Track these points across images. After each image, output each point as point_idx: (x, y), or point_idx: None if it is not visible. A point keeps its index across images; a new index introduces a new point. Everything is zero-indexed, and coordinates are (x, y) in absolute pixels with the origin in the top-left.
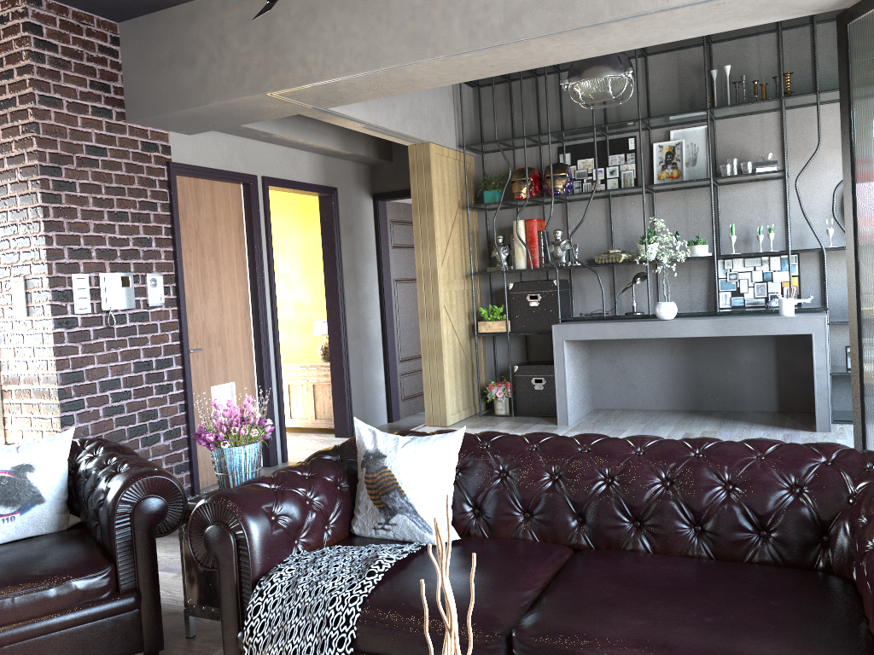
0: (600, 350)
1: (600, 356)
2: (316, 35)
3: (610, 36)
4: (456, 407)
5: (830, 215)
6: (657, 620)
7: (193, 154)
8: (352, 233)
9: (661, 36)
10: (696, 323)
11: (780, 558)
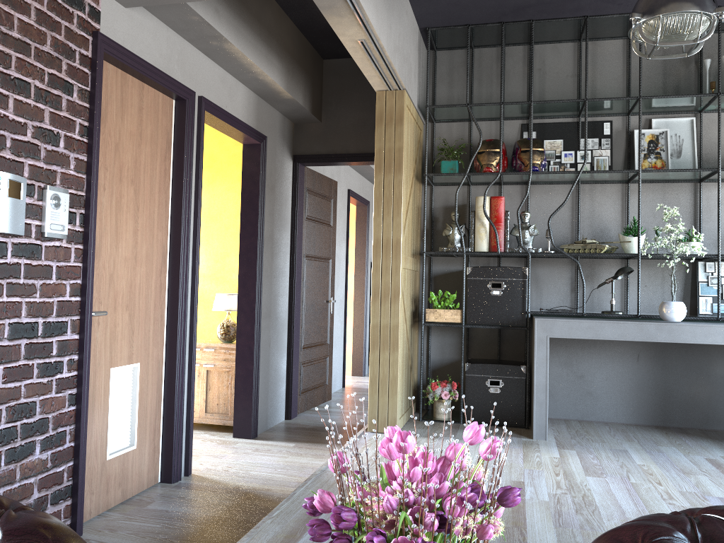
0: (554, 352)
1: (554, 359)
2: None
3: None
4: (401, 409)
5: None
6: None
7: (127, 36)
8: (274, 193)
9: None
10: (714, 328)
11: None
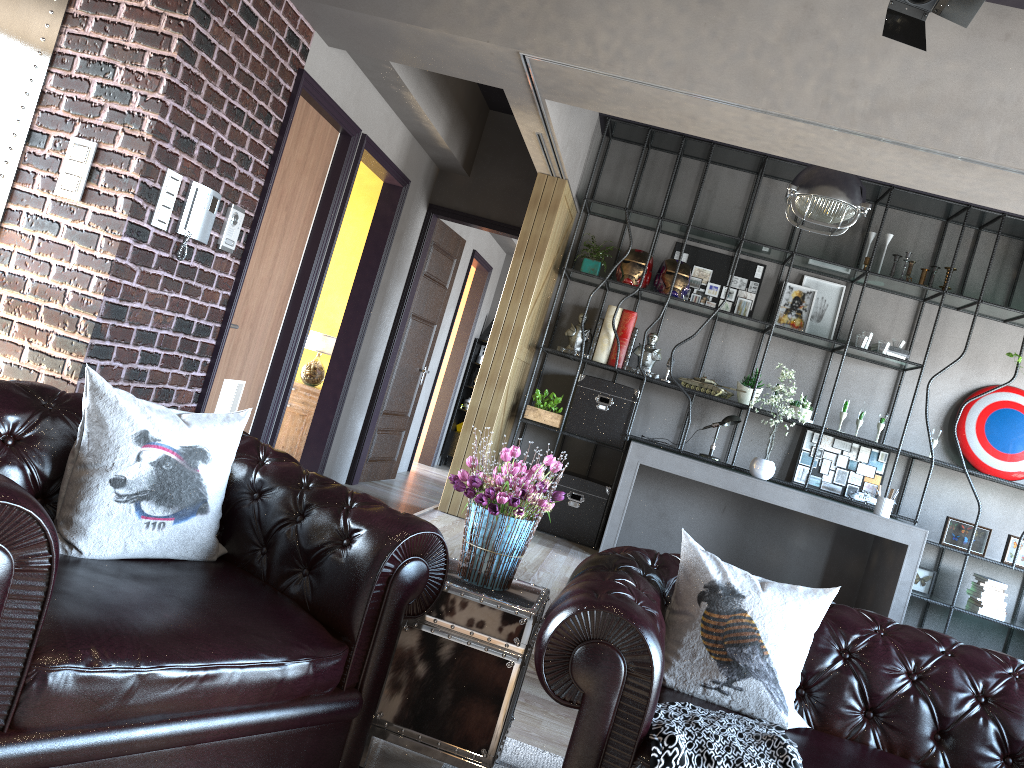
0: (644, 483)
1: (642, 490)
2: (620, 14)
3: (954, 175)
4: None
5: (940, 426)
6: None
7: (322, 72)
8: (400, 241)
9: (991, 198)
10: (793, 494)
11: None
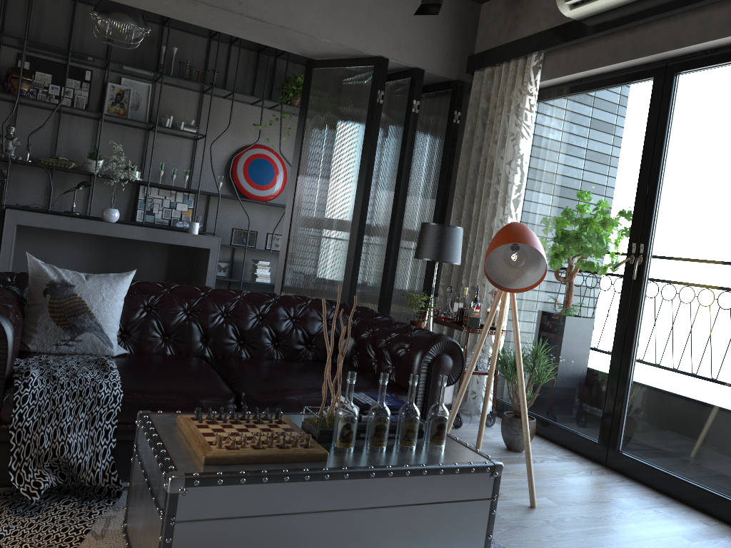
0: (26, 239)
1: (25, 244)
2: None
3: (191, 10)
4: None
5: (222, 173)
6: (312, 380)
7: None
8: None
9: (217, 25)
10: (134, 229)
11: (317, 358)
